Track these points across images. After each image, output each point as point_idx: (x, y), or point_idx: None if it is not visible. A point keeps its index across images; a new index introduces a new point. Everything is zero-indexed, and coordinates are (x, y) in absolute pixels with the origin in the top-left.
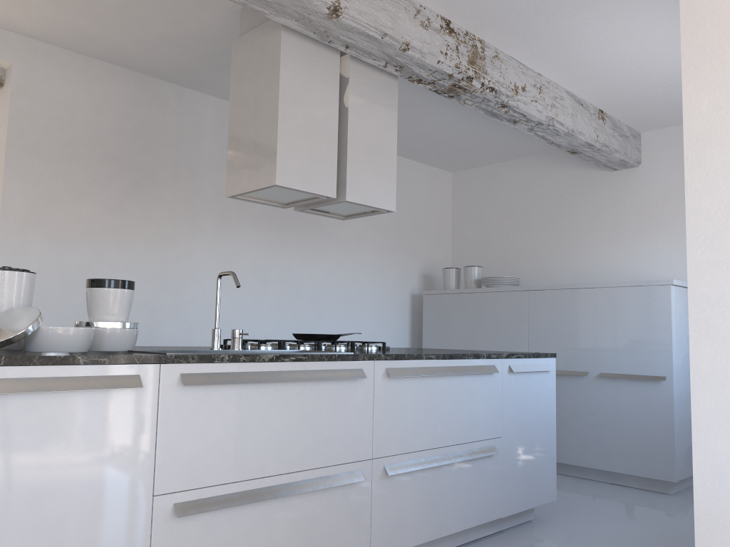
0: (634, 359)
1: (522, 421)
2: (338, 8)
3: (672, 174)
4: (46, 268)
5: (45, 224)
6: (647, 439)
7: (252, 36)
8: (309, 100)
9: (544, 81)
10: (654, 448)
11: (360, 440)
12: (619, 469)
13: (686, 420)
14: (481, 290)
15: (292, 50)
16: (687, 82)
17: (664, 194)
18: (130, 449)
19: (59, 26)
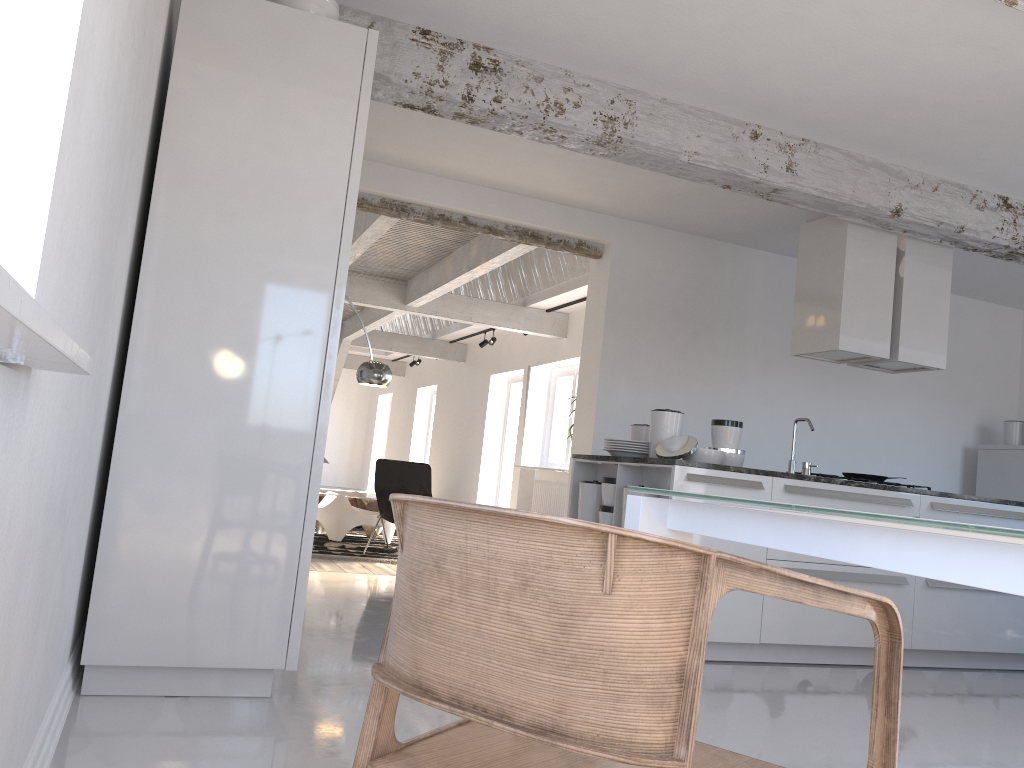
0: None
1: None
2: (899, 210)
3: None
4: (628, 405)
5: (629, 369)
6: None
7: (819, 224)
8: (868, 278)
9: None
10: None
11: None
12: None
13: None
14: None
15: (856, 238)
16: None
17: None
18: None
19: (651, 212)
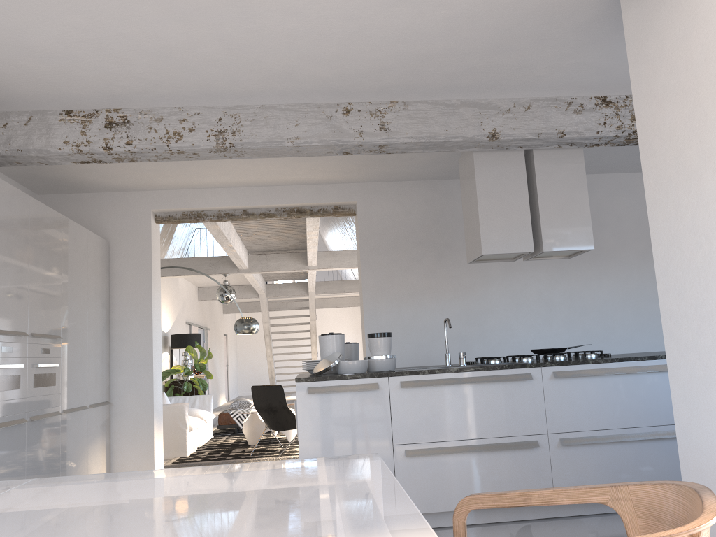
0: None
1: None
2: (494, 134)
3: None
4: (391, 319)
5: (387, 293)
6: None
7: (464, 156)
8: (501, 190)
9: None
10: None
11: (535, 420)
12: None
13: None
14: None
15: (483, 162)
16: (643, 165)
17: None
18: (377, 420)
19: (373, 174)
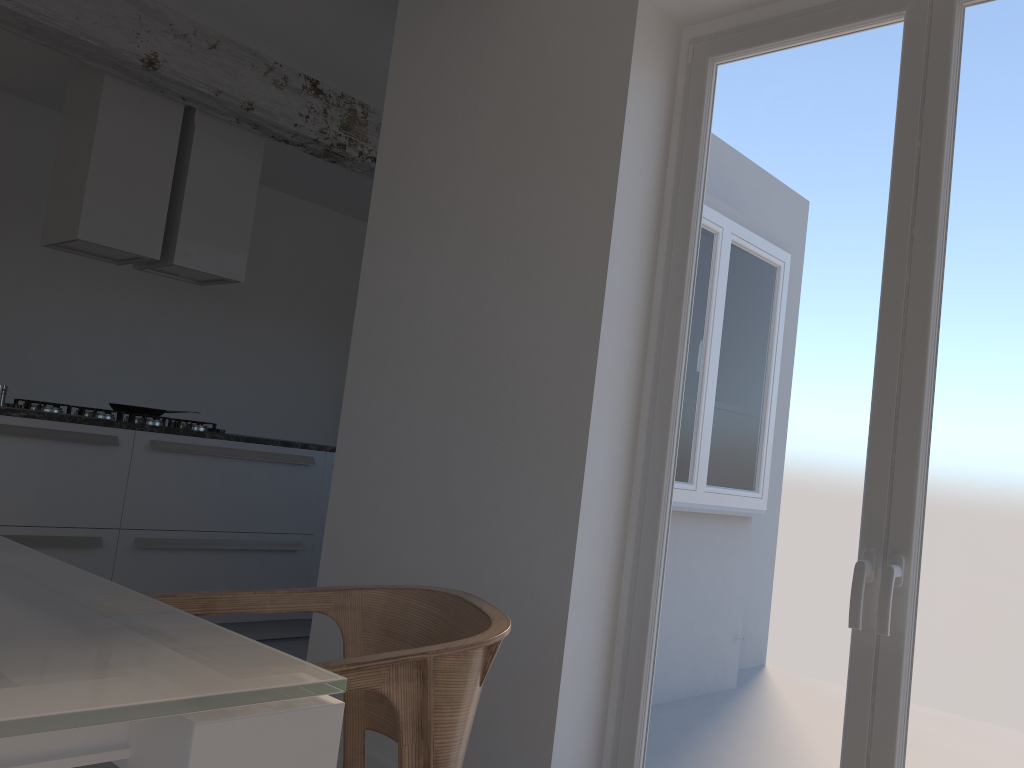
0: None
1: None
2: (154, 61)
3: None
4: None
5: None
6: None
7: (84, 74)
8: (135, 152)
9: None
10: None
11: (105, 507)
12: None
13: None
14: None
15: (118, 96)
16: (375, 190)
17: None
18: None
19: None
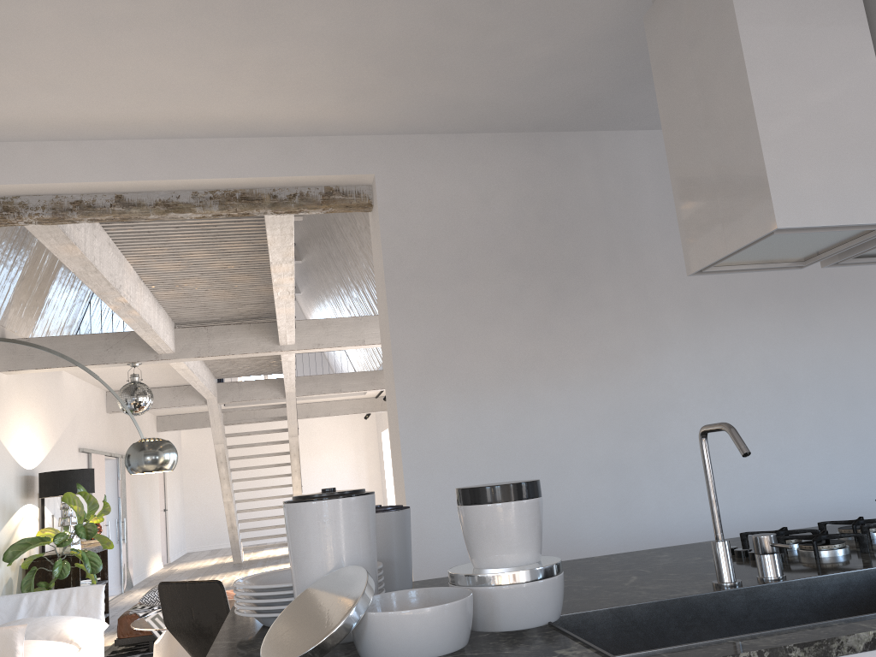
0: None
1: None
2: None
3: None
4: (462, 433)
5: (449, 373)
6: None
7: None
8: (808, 53)
9: None
10: None
11: None
12: None
13: None
14: None
15: None
16: None
17: None
18: None
19: (413, 105)
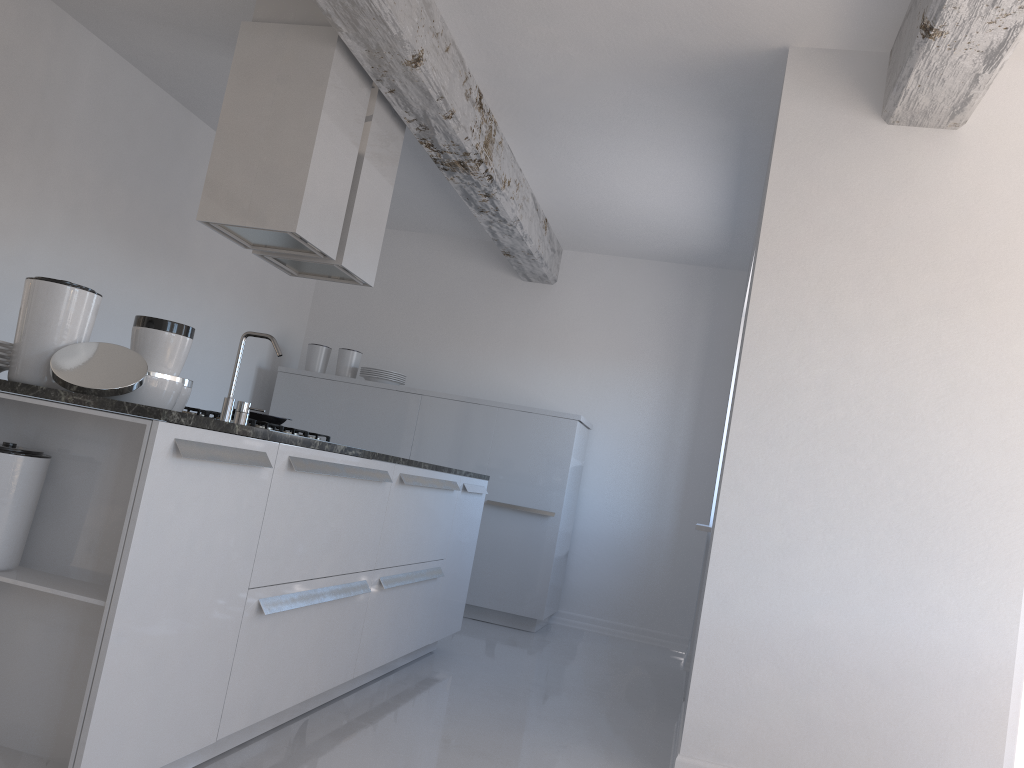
0: (527, 490)
1: (459, 544)
2: (421, 59)
3: (585, 303)
4: None
5: None
6: (523, 574)
7: (282, 32)
8: (339, 139)
9: (522, 178)
10: (528, 584)
11: (371, 548)
12: (488, 604)
13: (559, 559)
14: (362, 382)
15: (339, 74)
16: (757, 282)
17: (572, 321)
18: (245, 535)
19: None
